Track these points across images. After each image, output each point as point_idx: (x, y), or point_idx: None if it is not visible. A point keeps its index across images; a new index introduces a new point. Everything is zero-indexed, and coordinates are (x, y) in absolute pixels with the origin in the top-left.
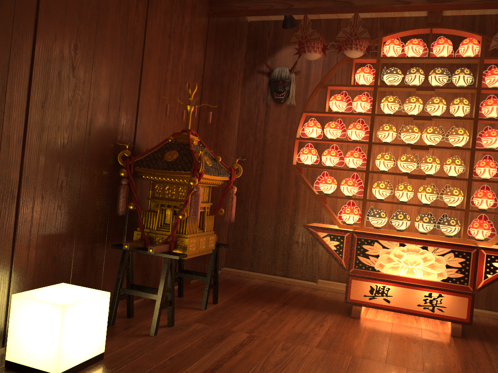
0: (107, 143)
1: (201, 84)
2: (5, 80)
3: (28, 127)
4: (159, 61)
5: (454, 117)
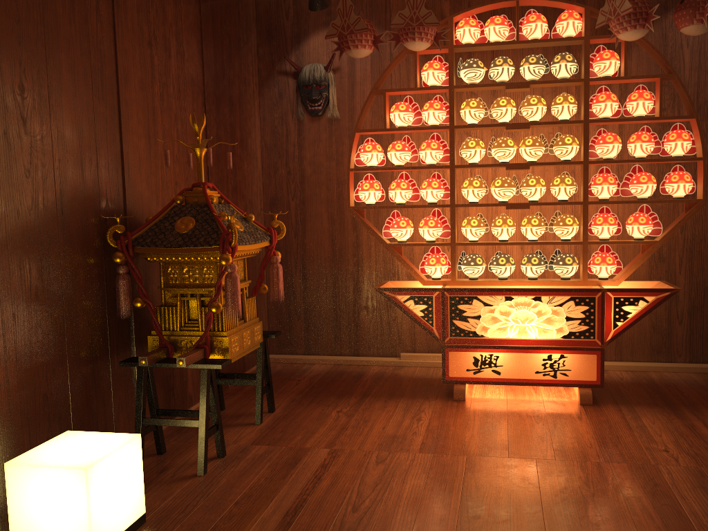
0: (88, 219)
1: (203, 105)
2: None
3: None
4: (141, 84)
5: (559, 122)
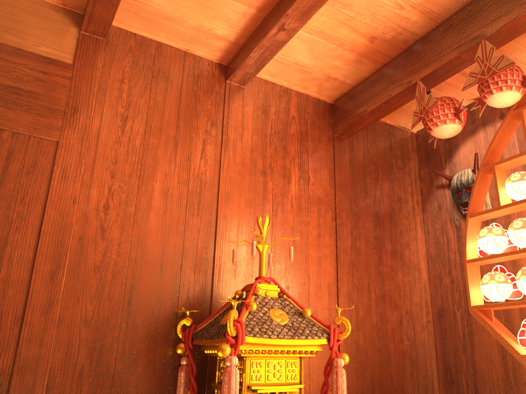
0: (161, 311)
1: (334, 219)
2: (0, 255)
3: (29, 304)
4: (247, 203)
5: None
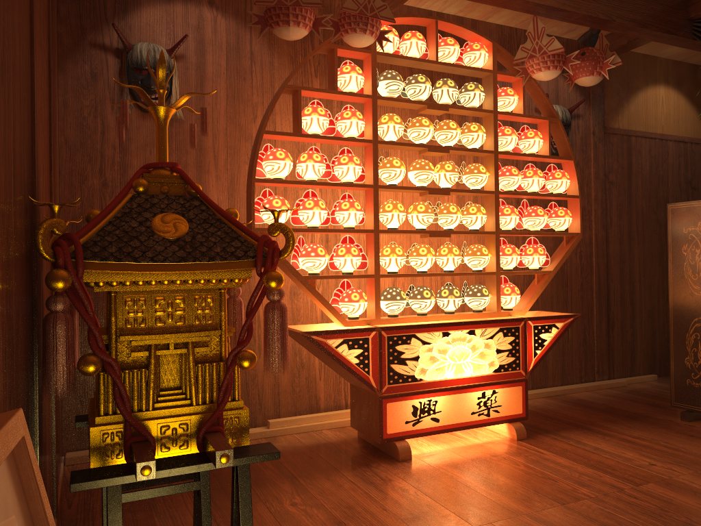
0: (22, 200)
1: (48, 57)
2: None
3: None
4: None
5: (474, 150)
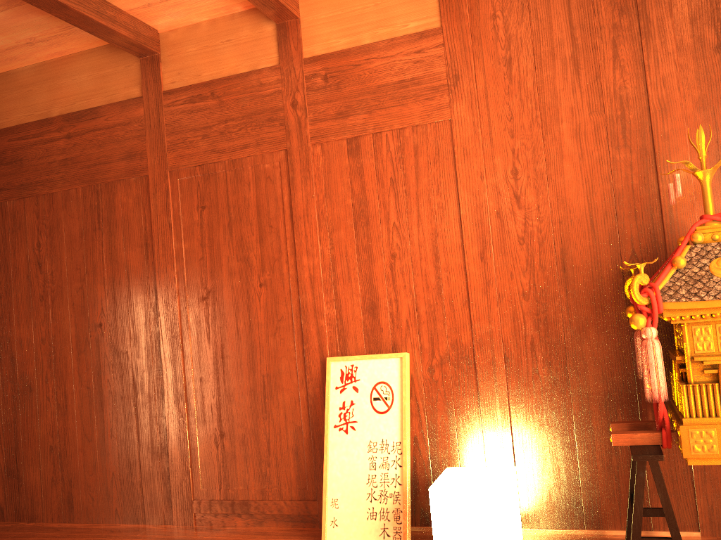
0: (602, 272)
1: None
2: (436, 247)
3: (469, 286)
4: (699, 104)
5: None
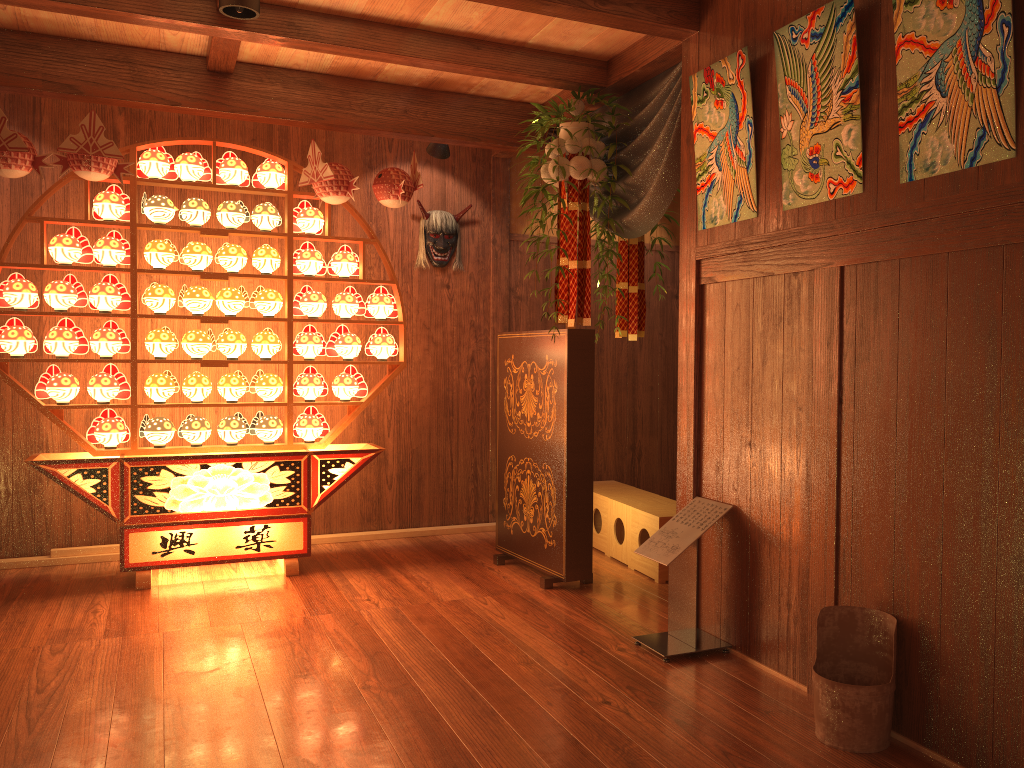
0: None
1: None
2: None
3: None
4: None
5: (261, 275)
